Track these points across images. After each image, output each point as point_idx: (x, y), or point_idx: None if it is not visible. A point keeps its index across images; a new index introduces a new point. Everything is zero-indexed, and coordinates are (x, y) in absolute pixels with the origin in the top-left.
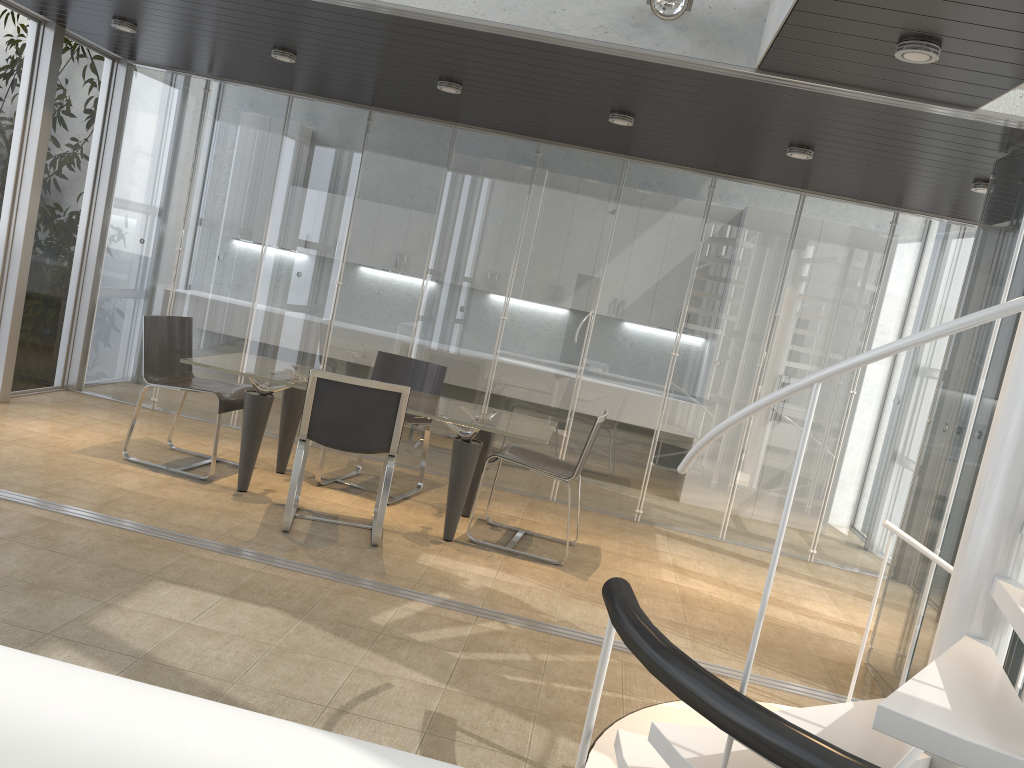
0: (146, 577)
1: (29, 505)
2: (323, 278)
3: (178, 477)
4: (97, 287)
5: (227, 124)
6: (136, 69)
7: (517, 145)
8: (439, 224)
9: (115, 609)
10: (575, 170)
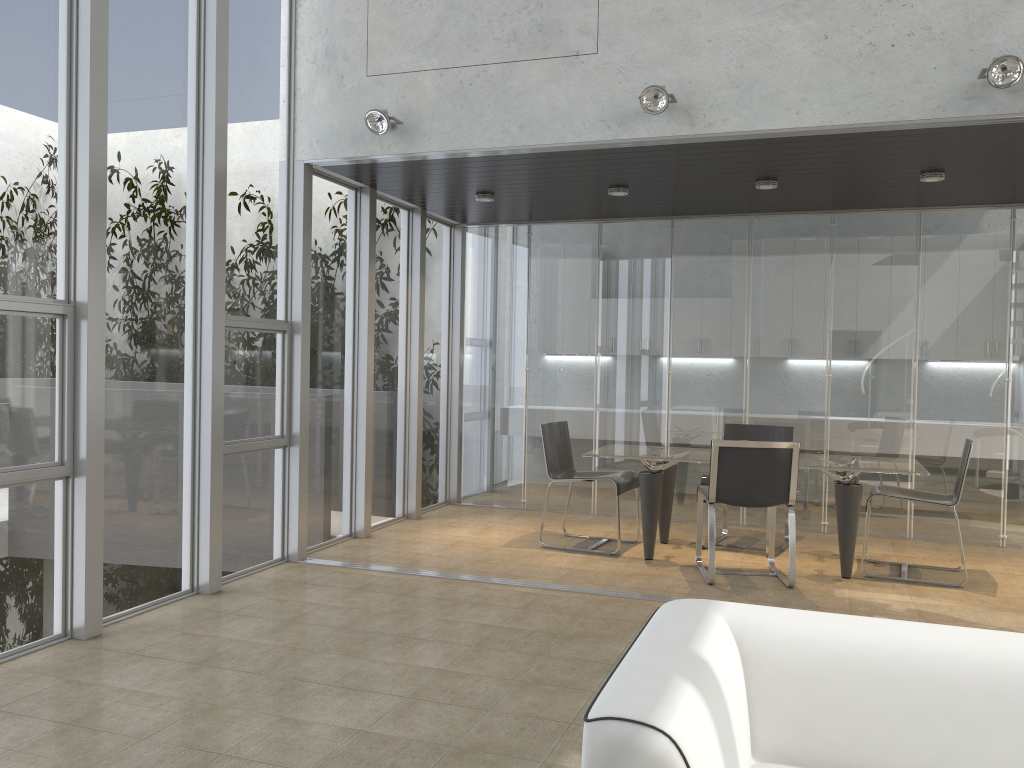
0: (641, 624)
1: (511, 585)
2: (654, 370)
3: (592, 555)
4: (461, 413)
5: (550, 257)
6: (468, 229)
7: (811, 220)
8: (750, 304)
9: None
10: (871, 230)
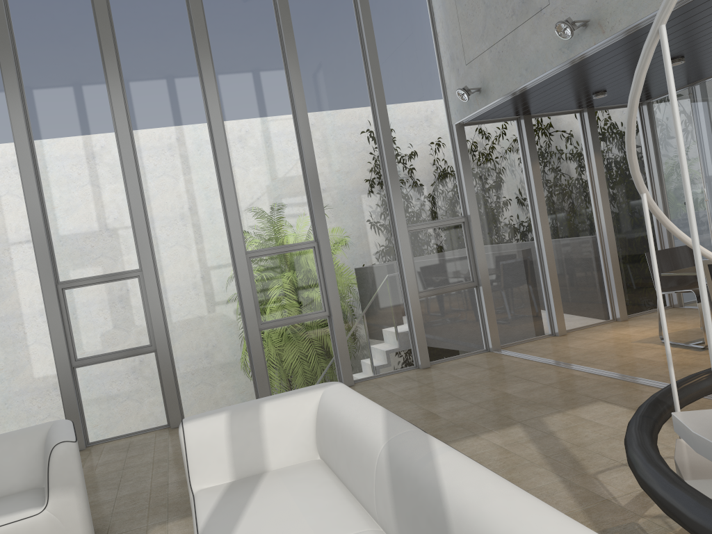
0: (595, 400)
1: (575, 369)
2: None
3: (686, 348)
4: (672, 240)
5: (708, 108)
6: (652, 103)
7: None
8: None
9: (560, 413)
10: None
